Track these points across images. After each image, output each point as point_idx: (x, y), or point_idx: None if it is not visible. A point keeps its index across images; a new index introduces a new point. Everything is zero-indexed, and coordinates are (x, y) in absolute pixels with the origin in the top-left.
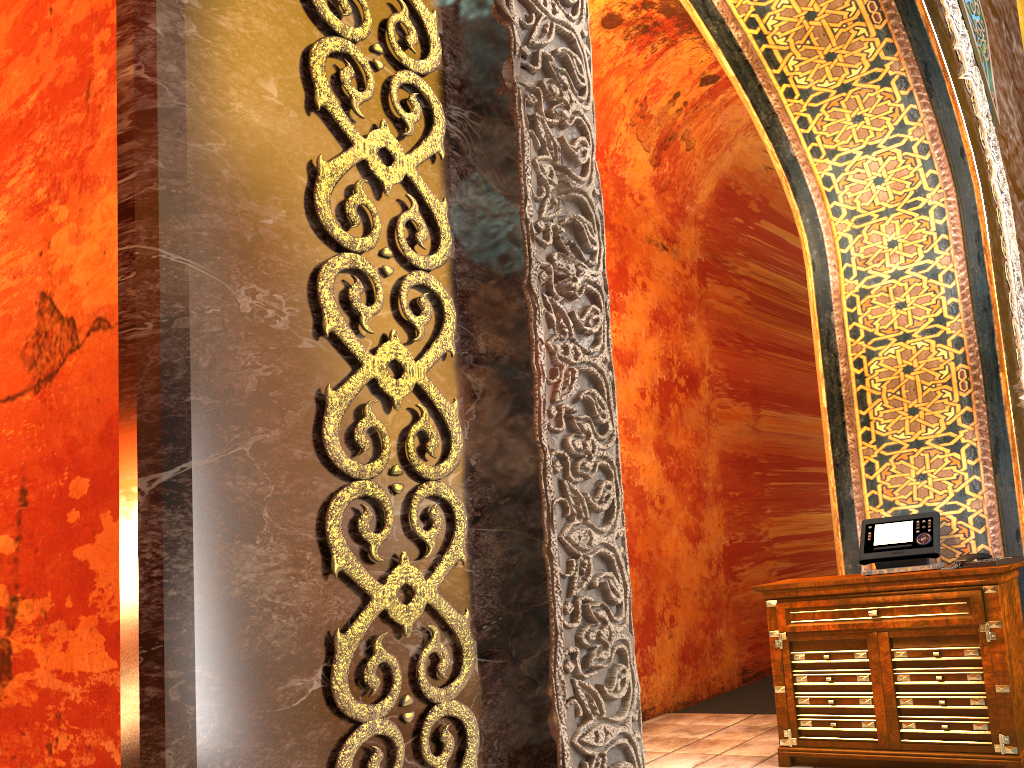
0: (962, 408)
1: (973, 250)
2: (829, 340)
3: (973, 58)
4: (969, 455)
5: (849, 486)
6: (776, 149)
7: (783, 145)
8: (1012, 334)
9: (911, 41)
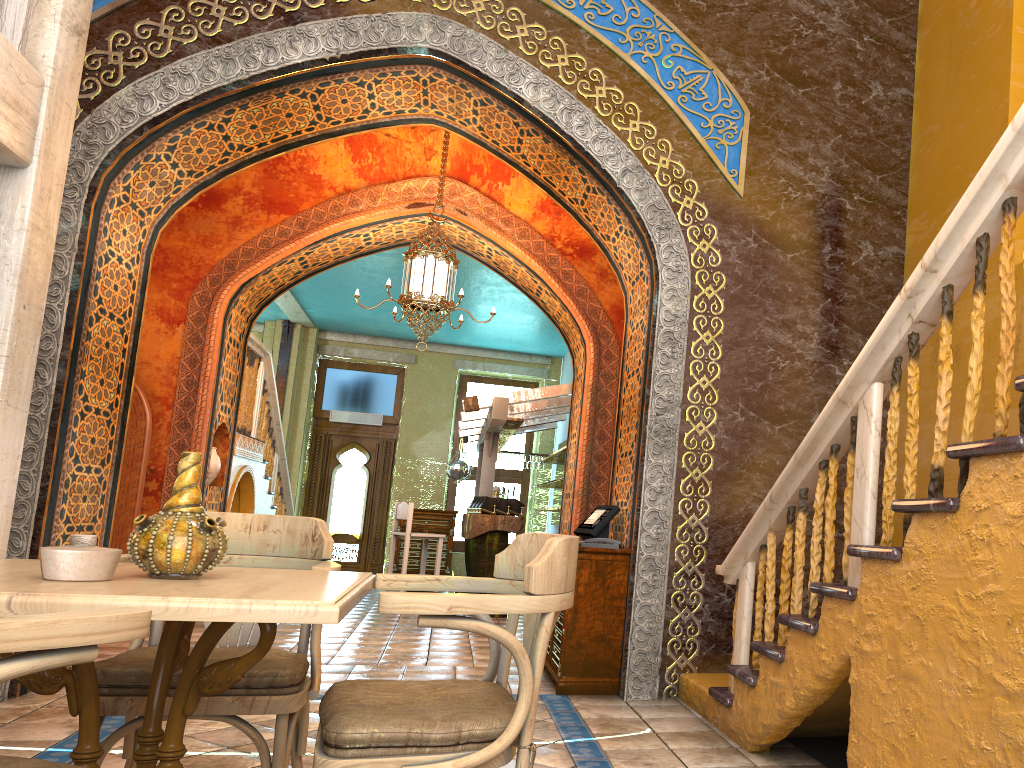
0: (635, 430)
1: (650, 310)
2: (622, 372)
3: (641, 166)
4: (632, 466)
5: (613, 480)
6: (591, 235)
7: (591, 232)
8: (685, 374)
9: (584, 166)
